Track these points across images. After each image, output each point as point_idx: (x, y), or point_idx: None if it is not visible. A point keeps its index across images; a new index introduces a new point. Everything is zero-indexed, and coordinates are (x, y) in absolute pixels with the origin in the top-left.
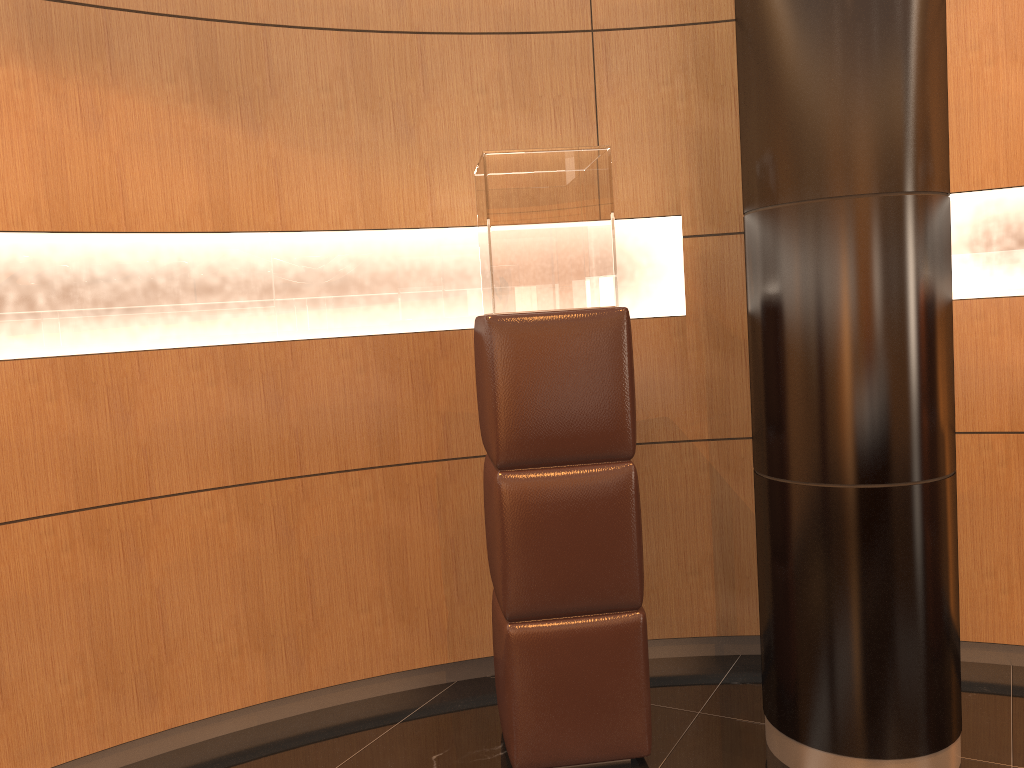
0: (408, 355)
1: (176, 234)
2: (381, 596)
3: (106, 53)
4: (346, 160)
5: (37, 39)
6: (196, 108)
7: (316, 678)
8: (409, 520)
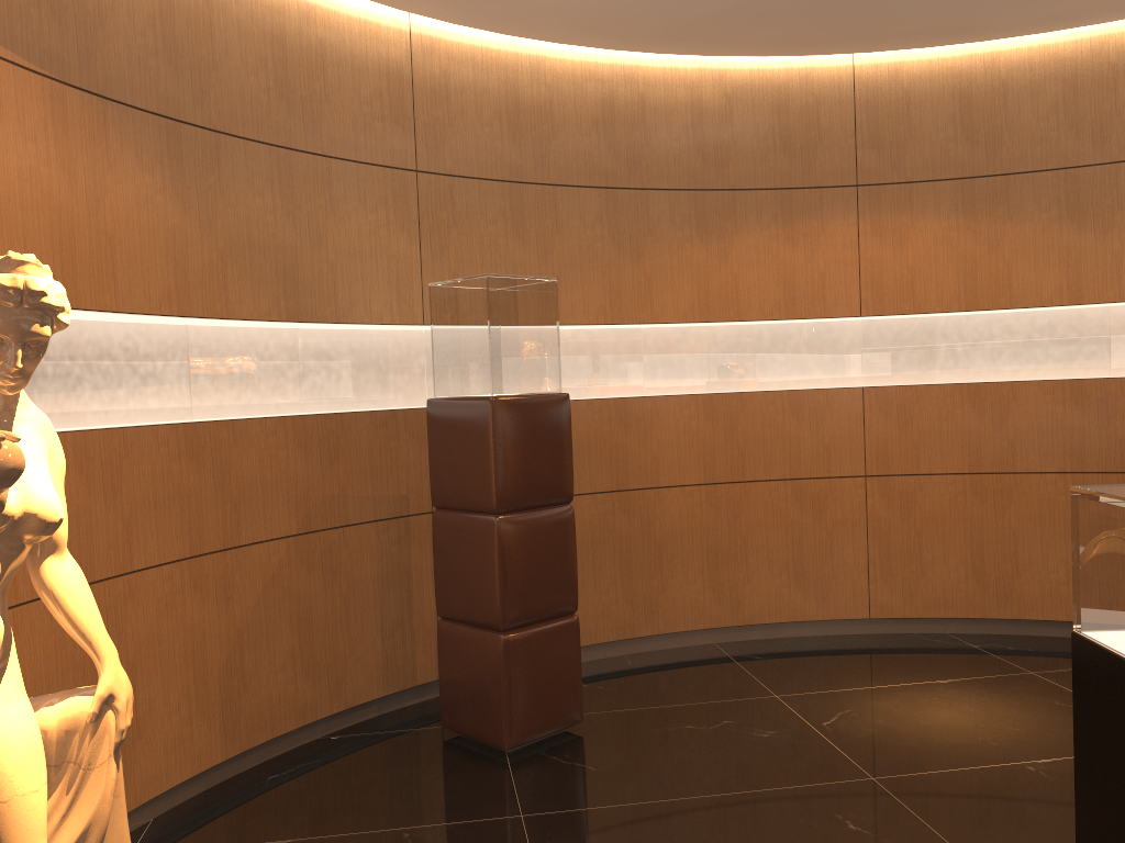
0: None
1: (1042, 308)
2: None
3: (1005, 201)
4: None
5: (965, 201)
6: (1061, 226)
7: None
8: None
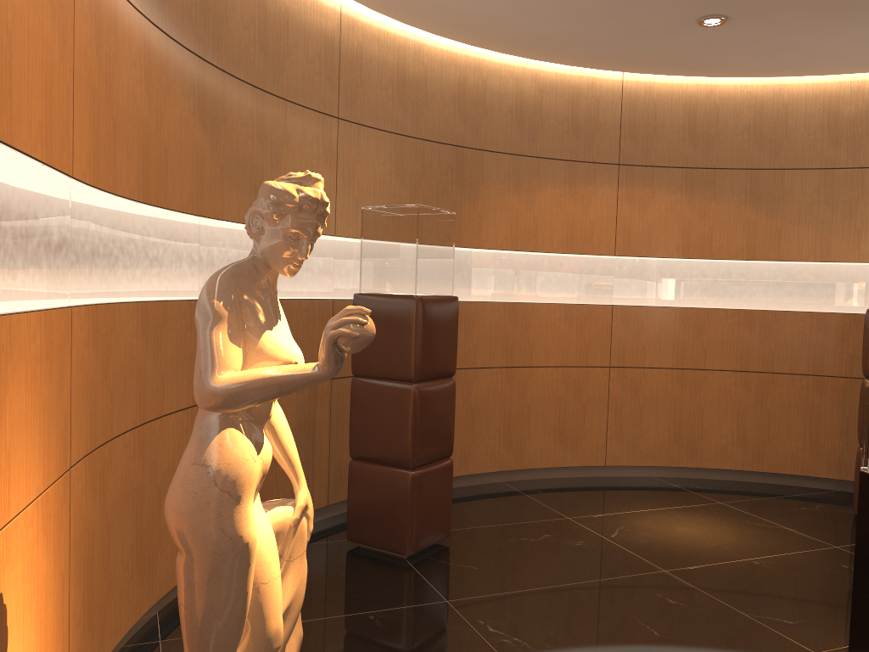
0: (834, 323)
1: (730, 260)
2: (803, 437)
3: (712, 187)
4: (814, 229)
5: (687, 184)
6: (746, 207)
7: (765, 467)
8: (824, 403)
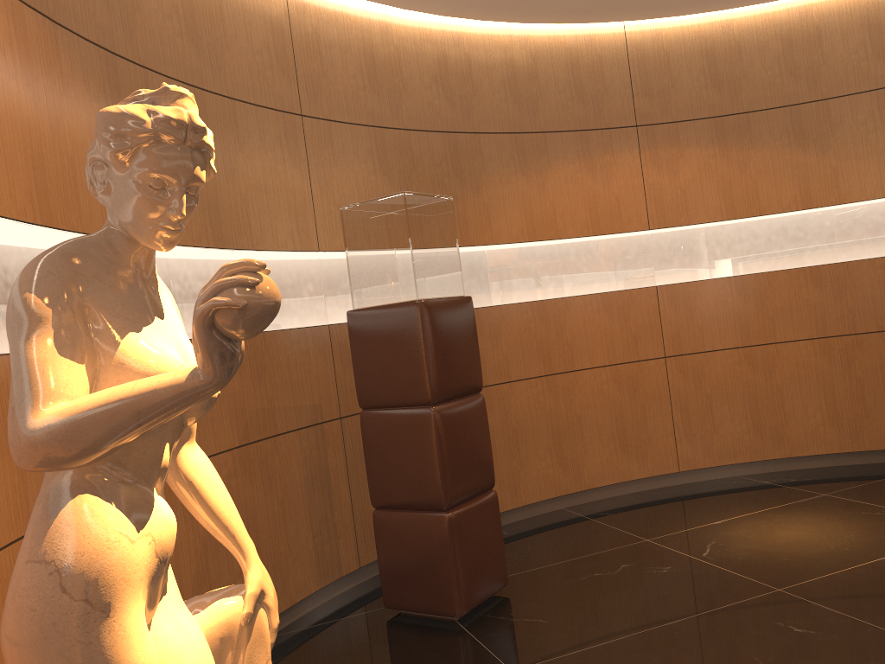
0: None
1: (783, 213)
2: None
3: (748, 133)
4: (876, 160)
5: (718, 135)
6: (791, 149)
7: (867, 444)
8: None
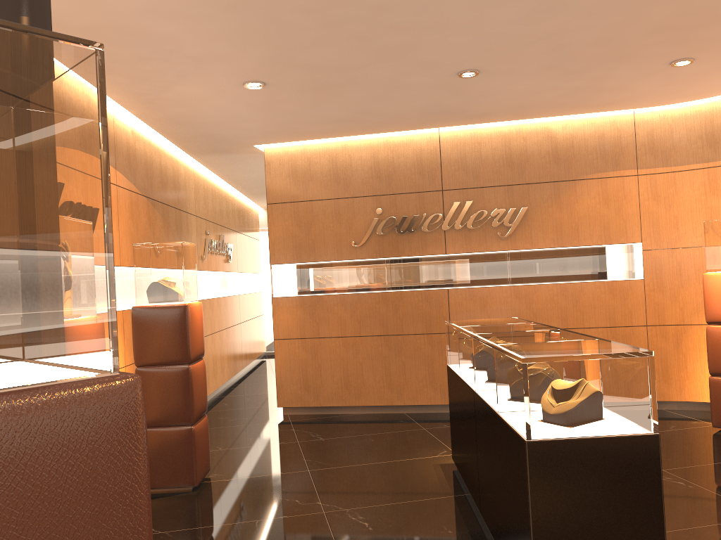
0: None
1: None
2: None
3: None
4: None
5: None
6: None
7: None
8: None
